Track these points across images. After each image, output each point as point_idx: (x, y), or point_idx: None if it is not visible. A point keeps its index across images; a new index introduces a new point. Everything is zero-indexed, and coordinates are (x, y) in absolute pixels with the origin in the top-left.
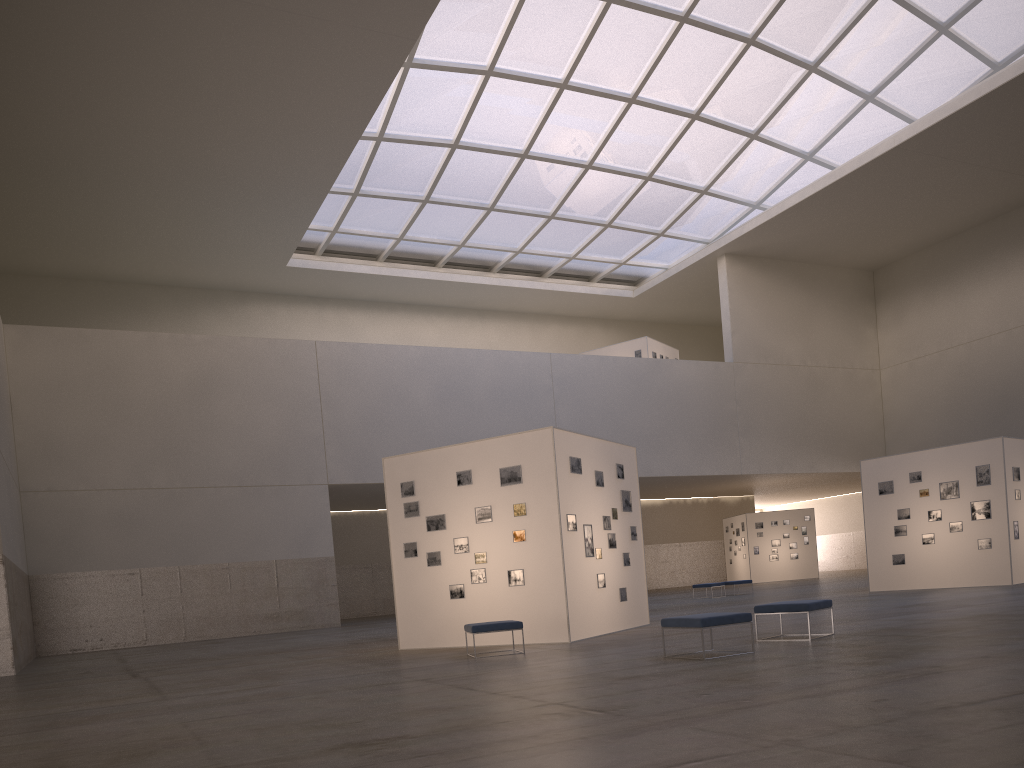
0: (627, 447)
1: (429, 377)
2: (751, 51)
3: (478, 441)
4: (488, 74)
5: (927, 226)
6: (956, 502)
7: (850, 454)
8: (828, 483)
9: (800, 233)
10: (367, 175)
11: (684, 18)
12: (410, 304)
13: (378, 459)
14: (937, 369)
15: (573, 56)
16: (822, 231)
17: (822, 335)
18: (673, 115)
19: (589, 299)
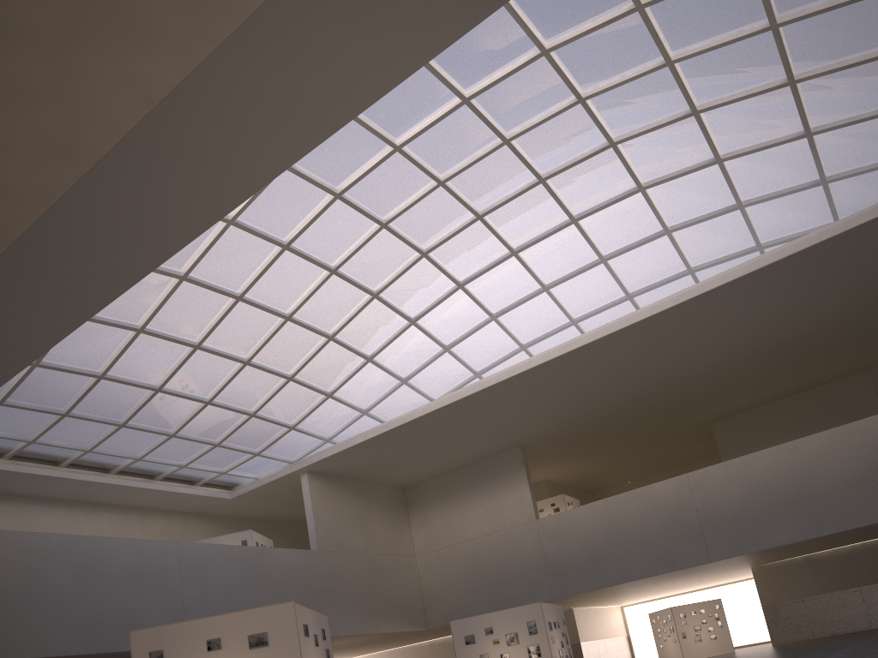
0: (324, 615)
1: (69, 560)
2: (330, 343)
3: (227, 614)
4: (139, 331)
5: (440, 462)
6: (518, 647)
7: (403, 617)
8: (385, 640)
9: (360, 461)
10: (15, 390)
11: (288, 317)
12: (28, 496)
13: (16, 636)
14: (455, 556)
15: (207, 328)
16: (375, 461)
17: (376, 531)
18: (275, 375)
19: (194, 498)
